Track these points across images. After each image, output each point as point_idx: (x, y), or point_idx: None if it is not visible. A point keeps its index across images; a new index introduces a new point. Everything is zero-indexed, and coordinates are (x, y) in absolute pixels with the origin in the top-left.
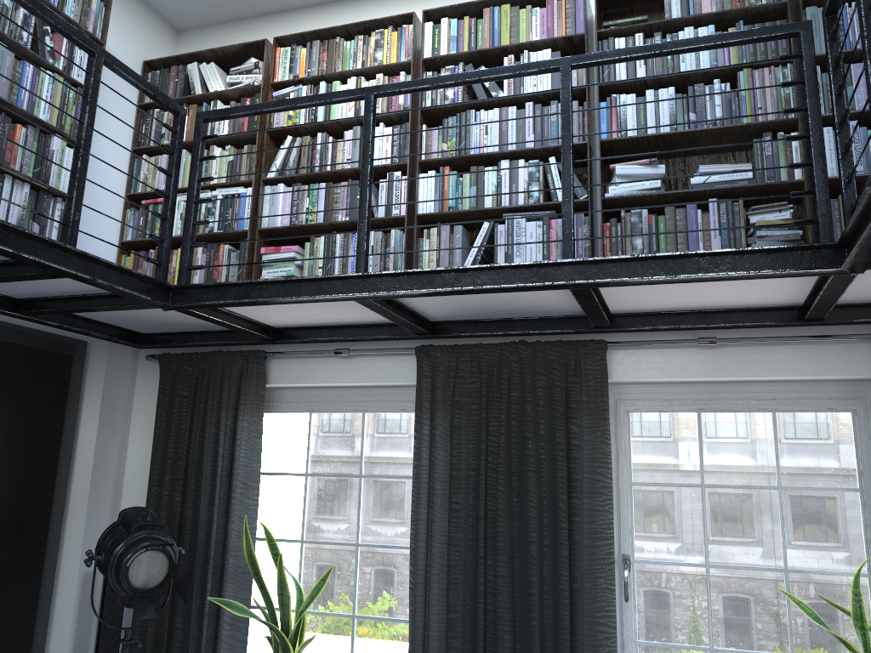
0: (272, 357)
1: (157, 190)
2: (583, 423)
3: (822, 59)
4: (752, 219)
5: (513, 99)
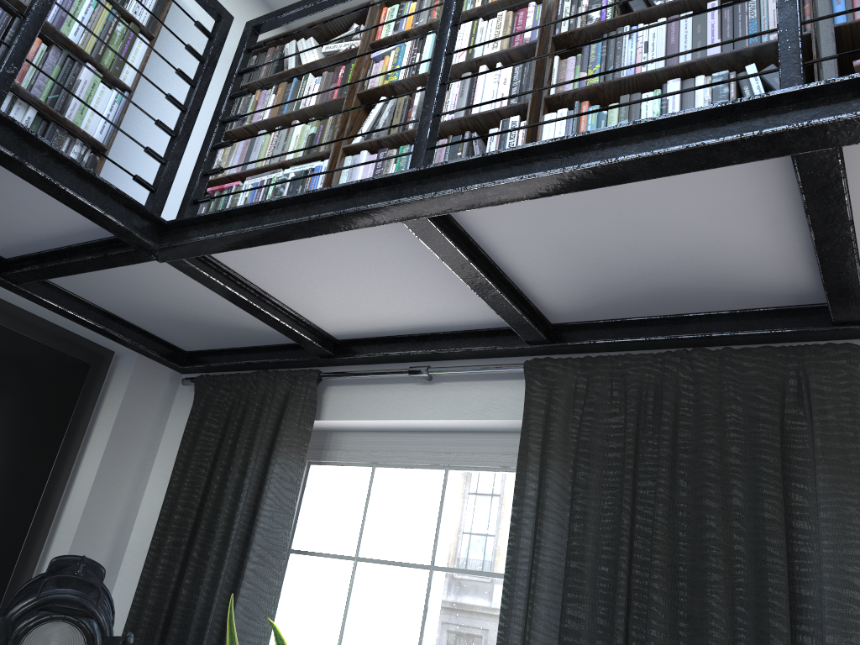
0: (331, 383)
1: (168, 94)
2: (818, 488)
3: None
4: None
5: (688, 2)
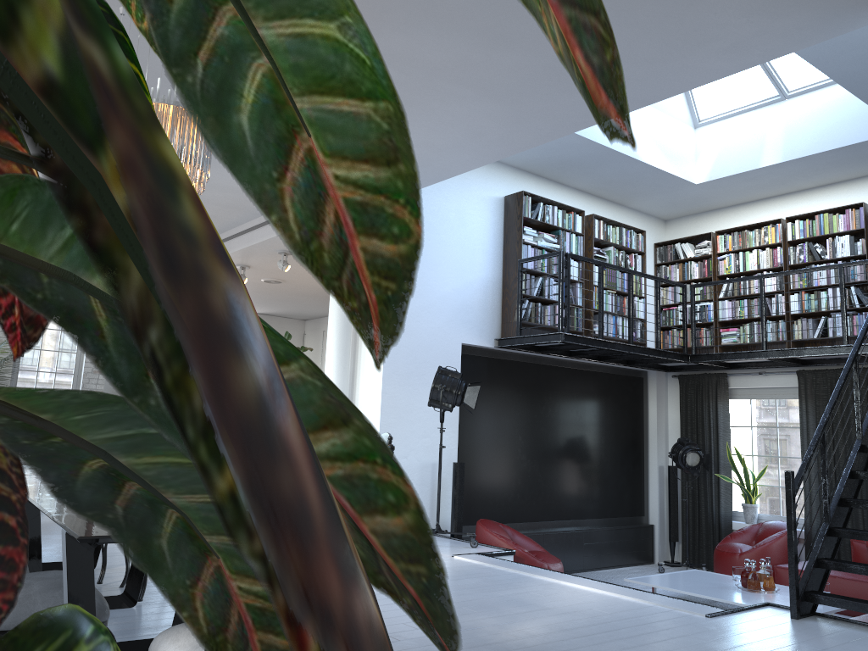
0: (729, 375)
1: (680, 319)
2: None
3: None
4: None
5: (831, 259)
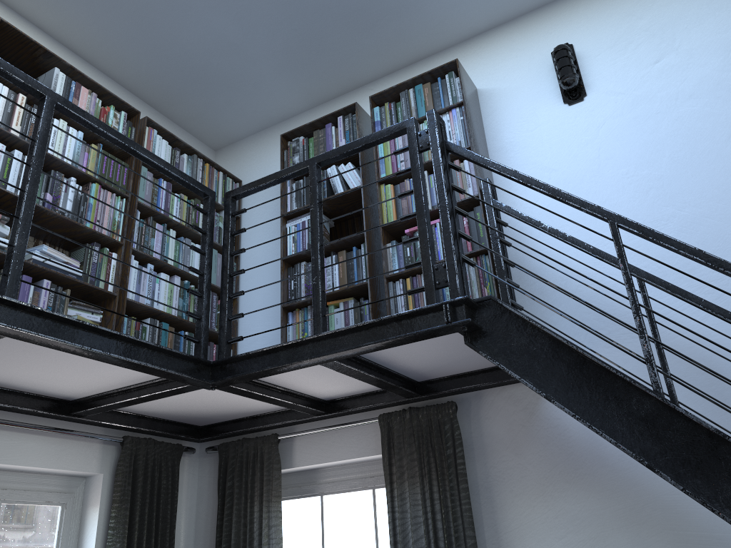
0: None
1: None
2: None
3: (141, 208)
4: (70, 312)
5: None
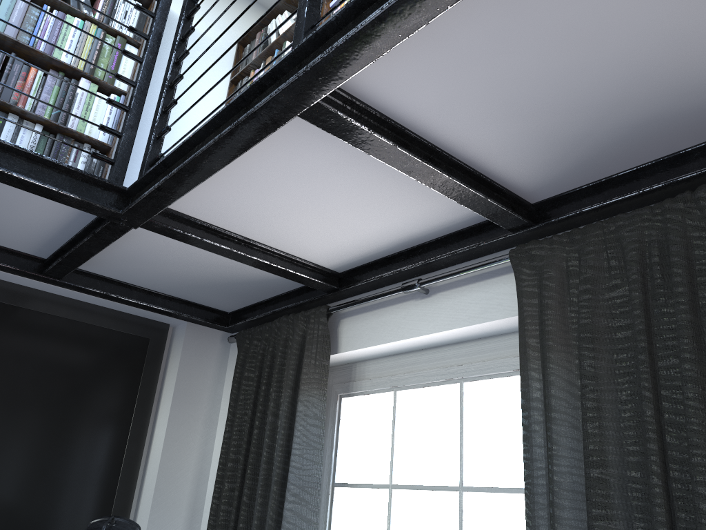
0: (343, 316)
1: (115, 73)
2: None
3: None
4: None
5: None
